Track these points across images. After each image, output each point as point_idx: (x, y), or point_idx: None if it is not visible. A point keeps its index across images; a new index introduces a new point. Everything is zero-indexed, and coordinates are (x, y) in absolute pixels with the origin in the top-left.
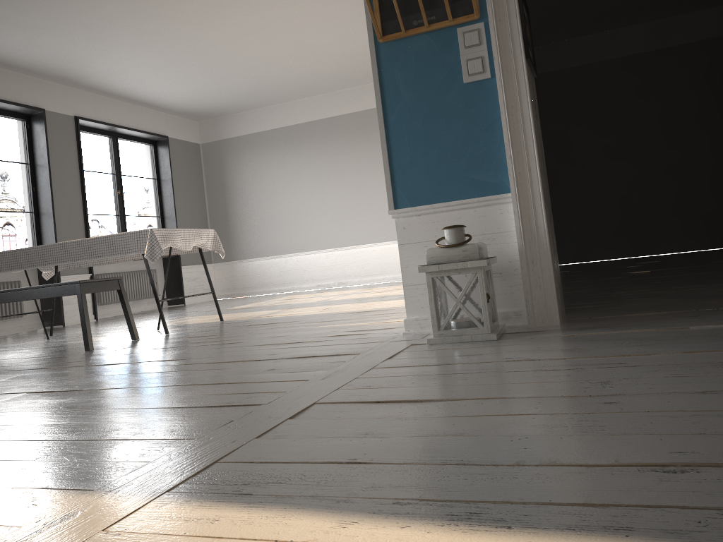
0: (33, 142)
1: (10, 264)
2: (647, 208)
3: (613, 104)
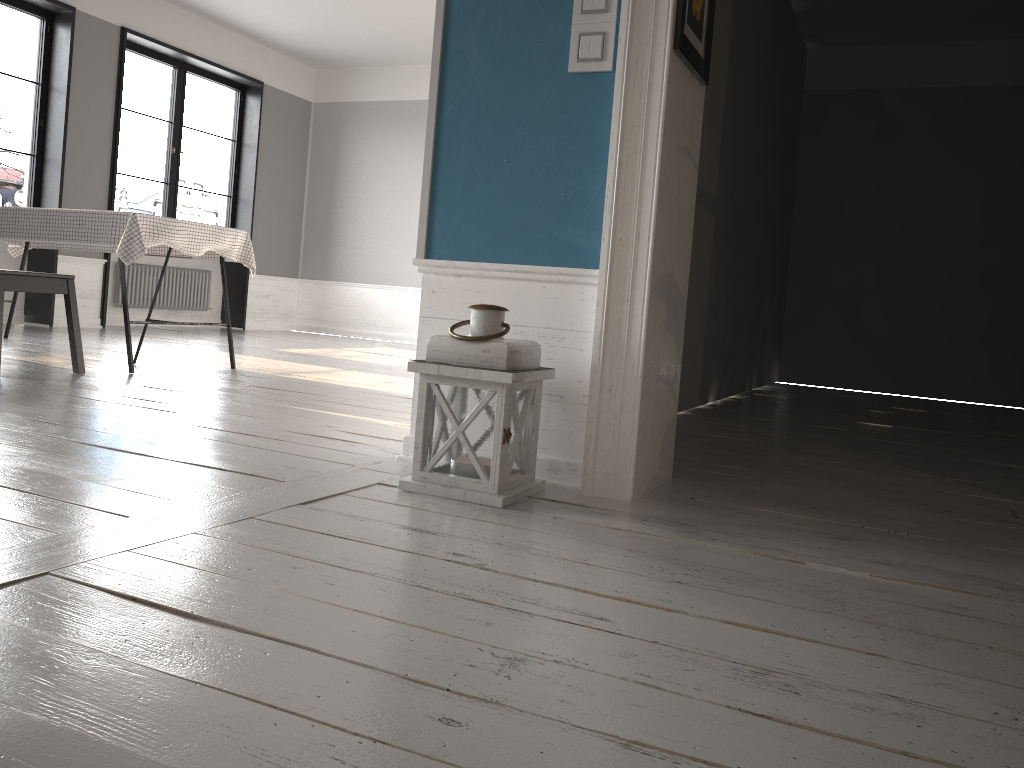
0: (52, 53)
1: None
2: (939, 326)
3: (923, 158)
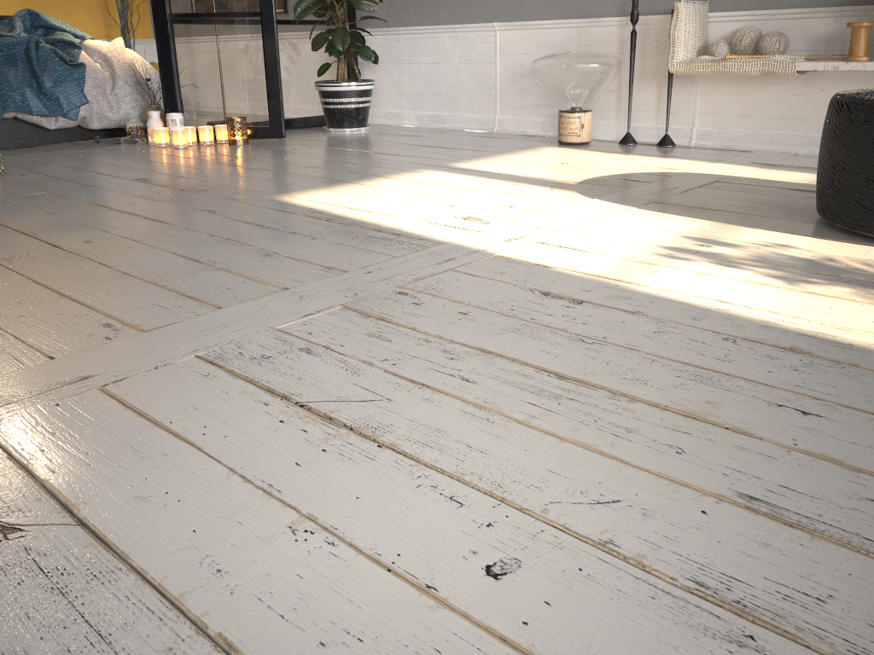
0: None
1: None
2: None
3: None
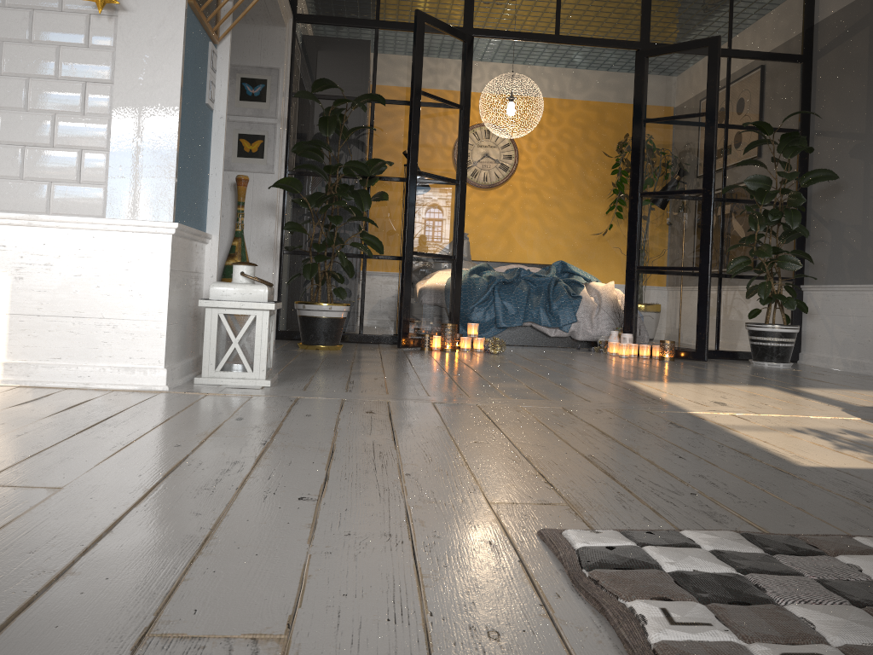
0: None
1: None
2: None
3: None
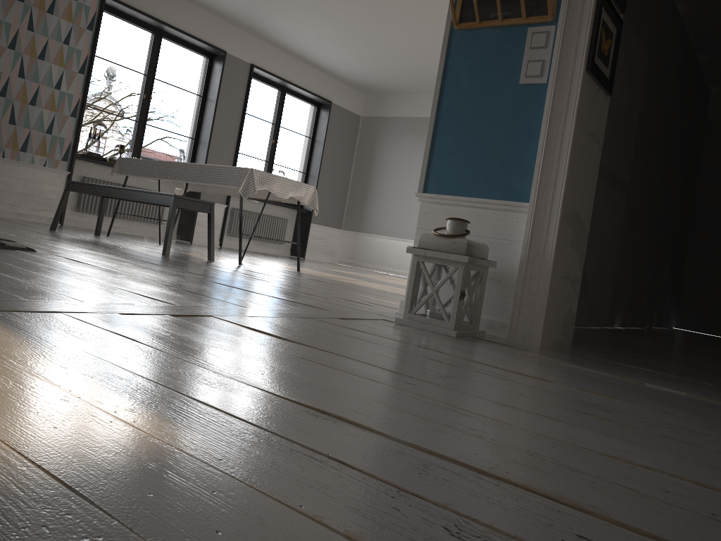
0: (210, 78)
1: (143, 171)
2: None
3: None
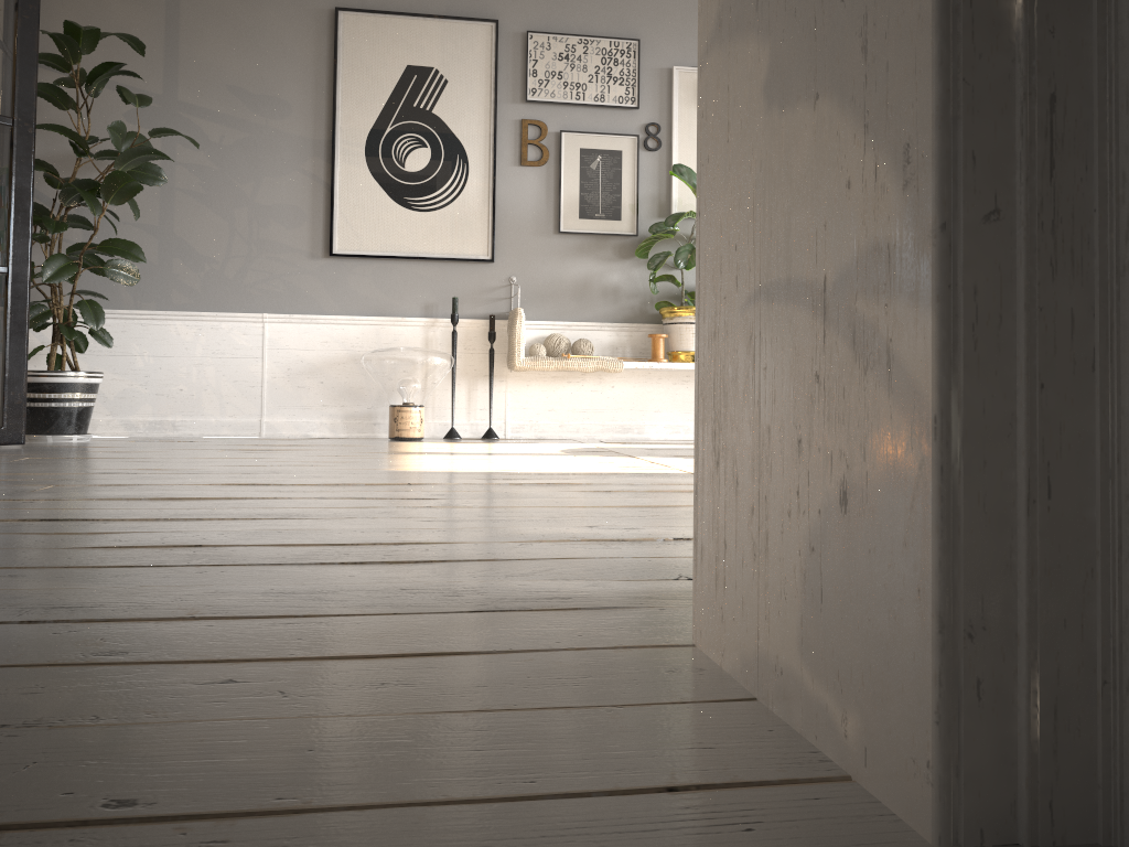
0: None
1: None
2: None
3: None
